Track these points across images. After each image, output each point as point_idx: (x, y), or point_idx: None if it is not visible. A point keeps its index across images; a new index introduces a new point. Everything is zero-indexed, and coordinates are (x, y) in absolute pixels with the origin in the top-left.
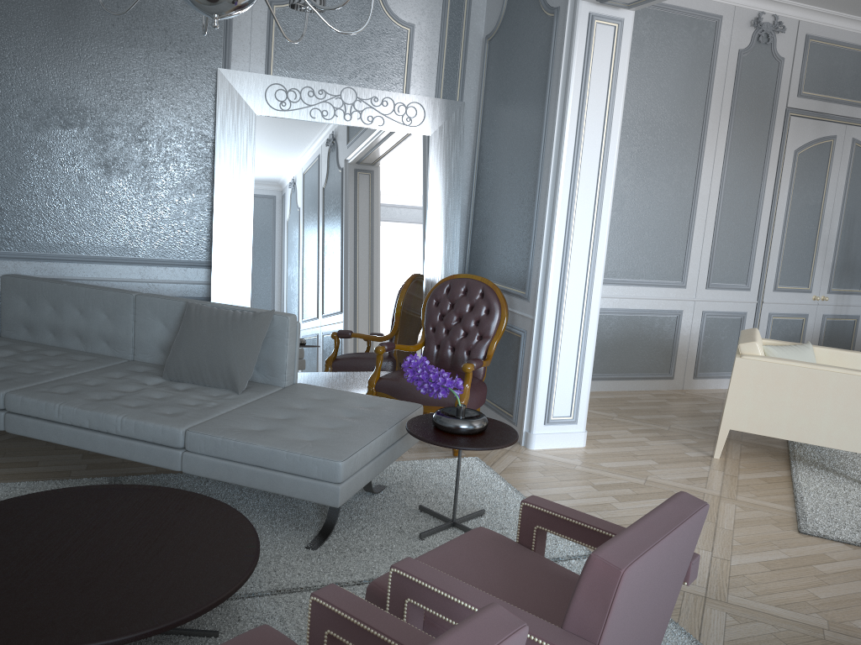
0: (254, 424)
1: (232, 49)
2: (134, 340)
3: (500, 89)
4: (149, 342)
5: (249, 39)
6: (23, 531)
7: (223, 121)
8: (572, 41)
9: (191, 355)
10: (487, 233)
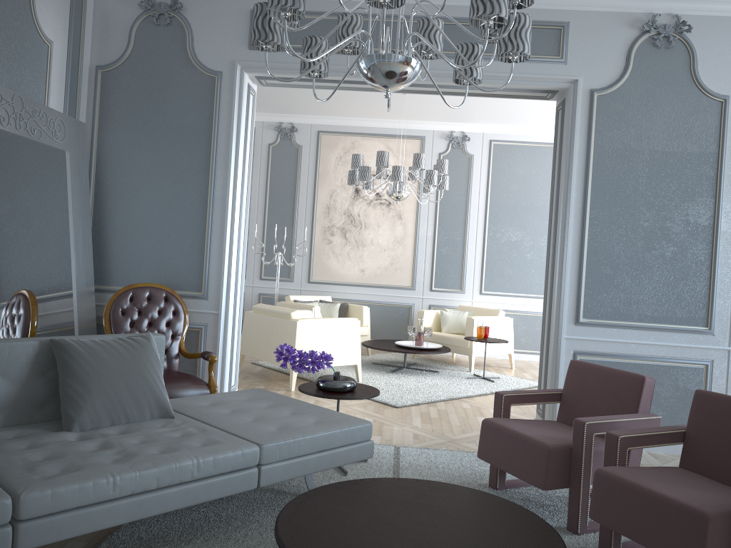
0: (264, 427)
1: None
2: None
3: (131, 119)
4: None
5: None
6: (373, 545)
7: None
8: (241, 101)
9: (108, 394)
10: (124, 246)
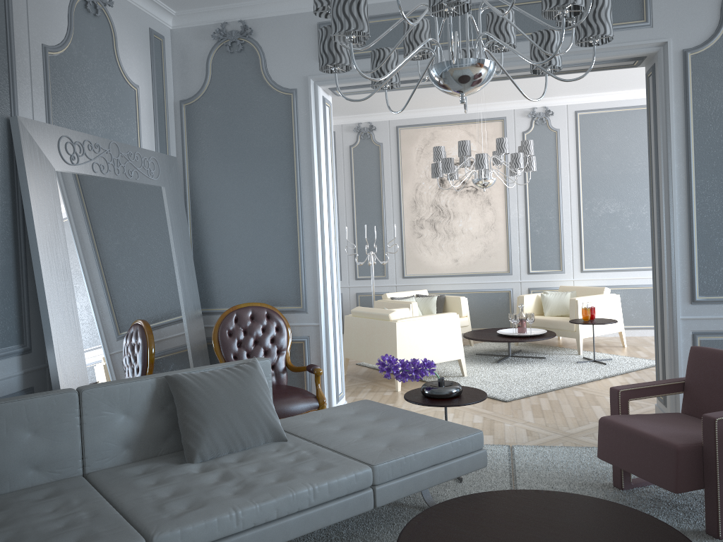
0: (374, 445)
1: (17, 94)
2: (81, 448)
3: (217, 147)
4: (108, 441)
5: (30, 84)
6: None
7: (32, 177)
8: (318, 115)
9: (223, 424)
10: (224, 269)
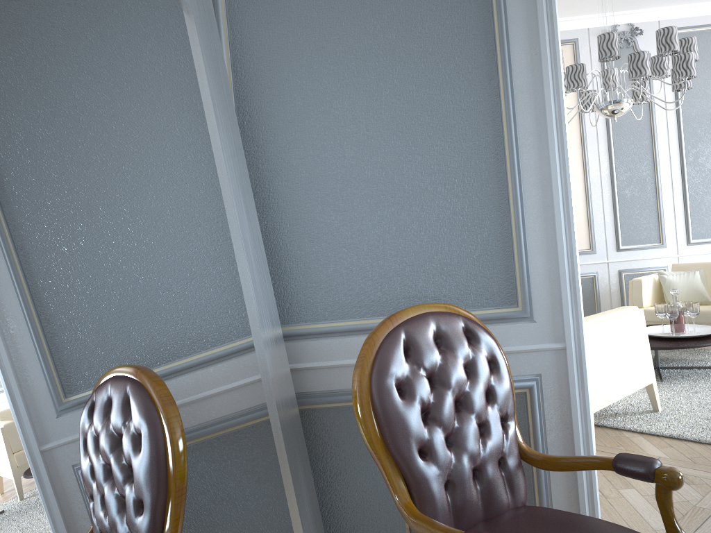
0: None
1: None
2: None
3: None
4: None
5: None
6: None
7: None
8: None
9: None
10: (323, 230)
